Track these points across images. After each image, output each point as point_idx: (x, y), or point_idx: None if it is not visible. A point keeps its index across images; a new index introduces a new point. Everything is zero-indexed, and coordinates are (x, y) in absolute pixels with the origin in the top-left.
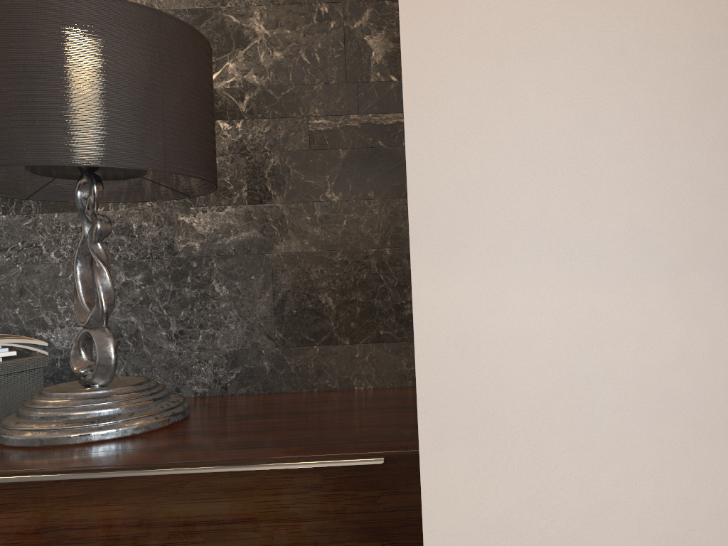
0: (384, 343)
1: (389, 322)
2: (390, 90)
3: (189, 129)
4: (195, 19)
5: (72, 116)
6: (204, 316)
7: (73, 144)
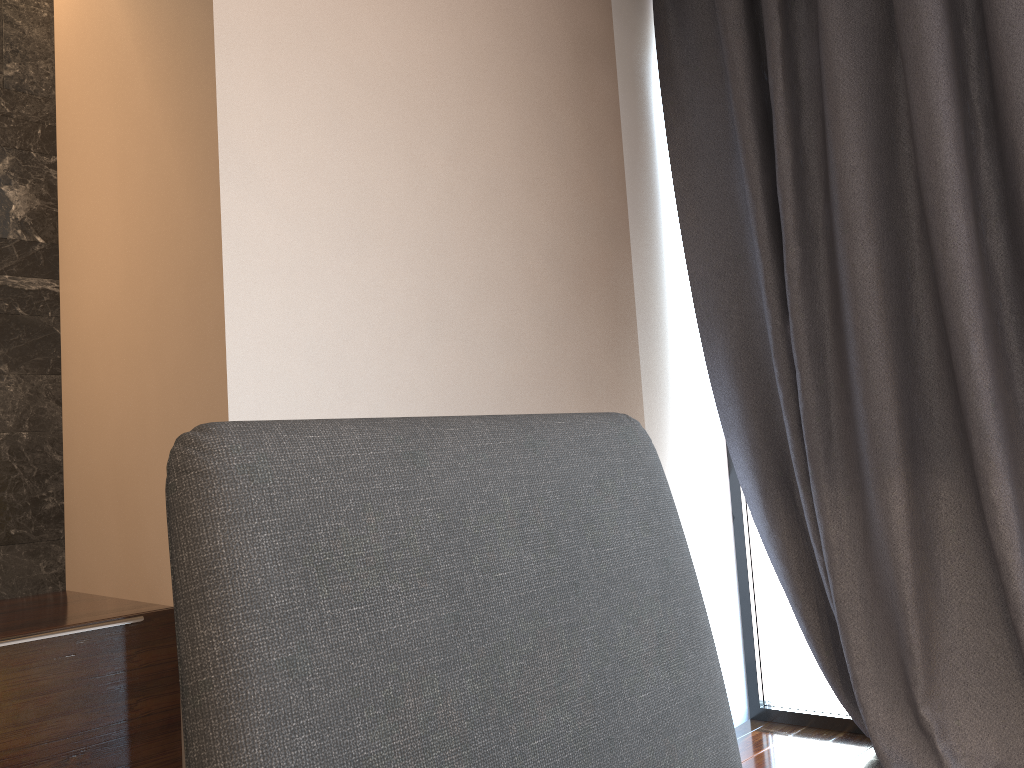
0: (16, 545)
1: (25, 519)
2: (35, 252)
3: None
4: None
5: None
6: None
7: None
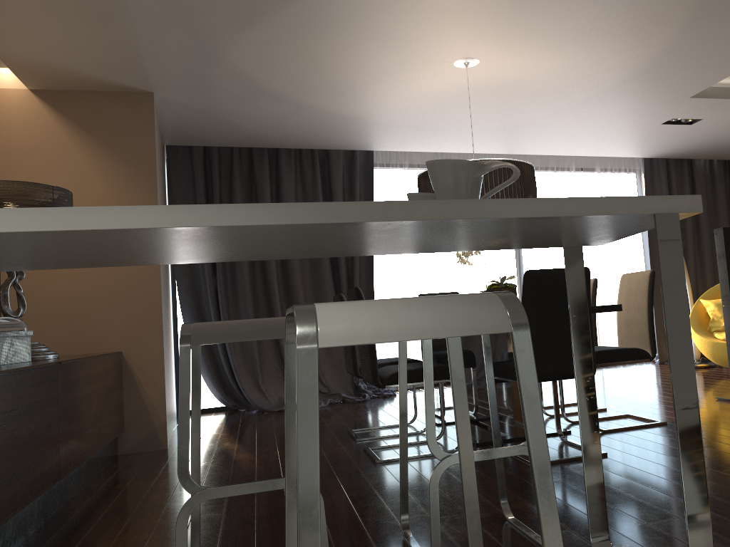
0: None
1: None
2: None
3: None
4: None
5: None
6: None
7: None
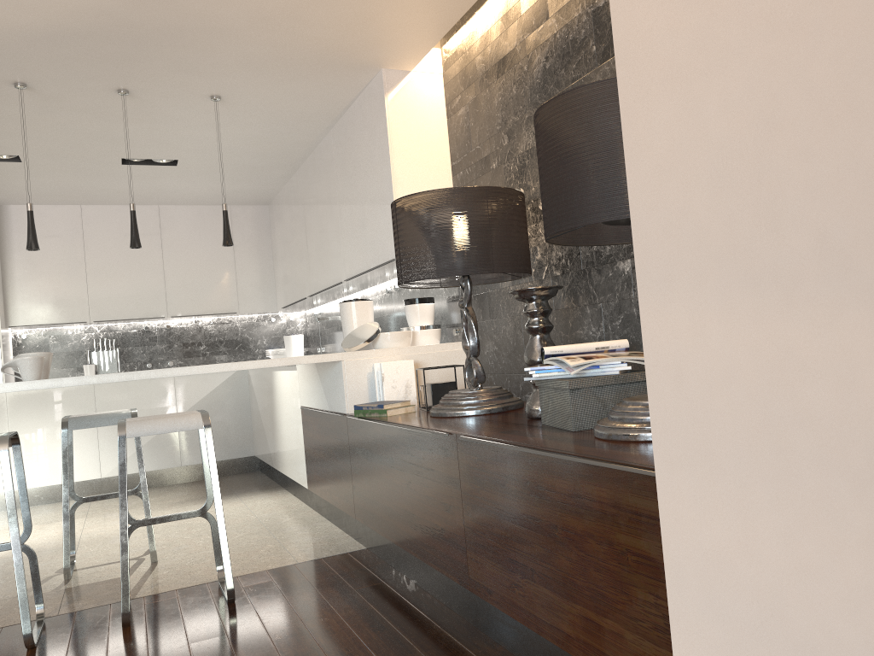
0: None
1: None
2: None
3: None
4: None
5: (585, 186)
6: None
7: (587, 208)
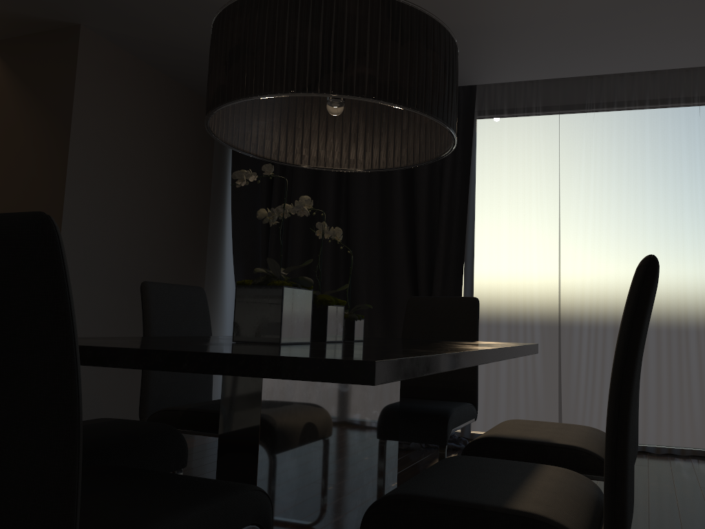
0: None
1: None
2: None
3: None
4: None
5: None
6: None
7: None
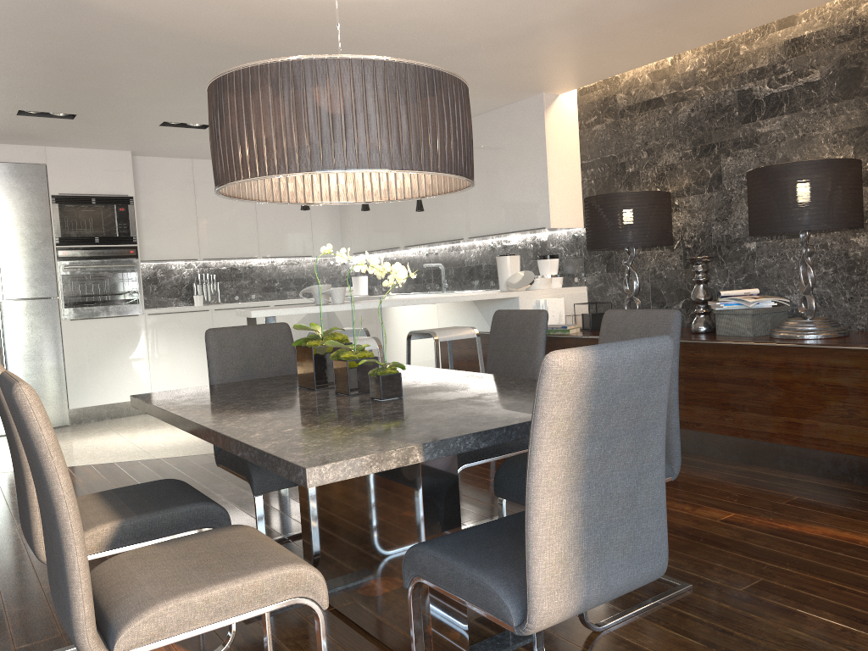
0: None
1: None
2: None
3: (844, 207)
4: (858, 132)
5: (795, 211)
6: (862, 290)
7: (796, 223)
